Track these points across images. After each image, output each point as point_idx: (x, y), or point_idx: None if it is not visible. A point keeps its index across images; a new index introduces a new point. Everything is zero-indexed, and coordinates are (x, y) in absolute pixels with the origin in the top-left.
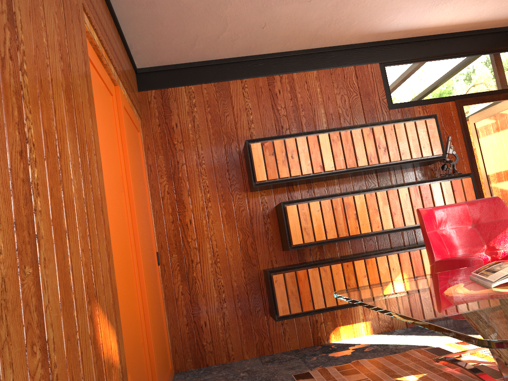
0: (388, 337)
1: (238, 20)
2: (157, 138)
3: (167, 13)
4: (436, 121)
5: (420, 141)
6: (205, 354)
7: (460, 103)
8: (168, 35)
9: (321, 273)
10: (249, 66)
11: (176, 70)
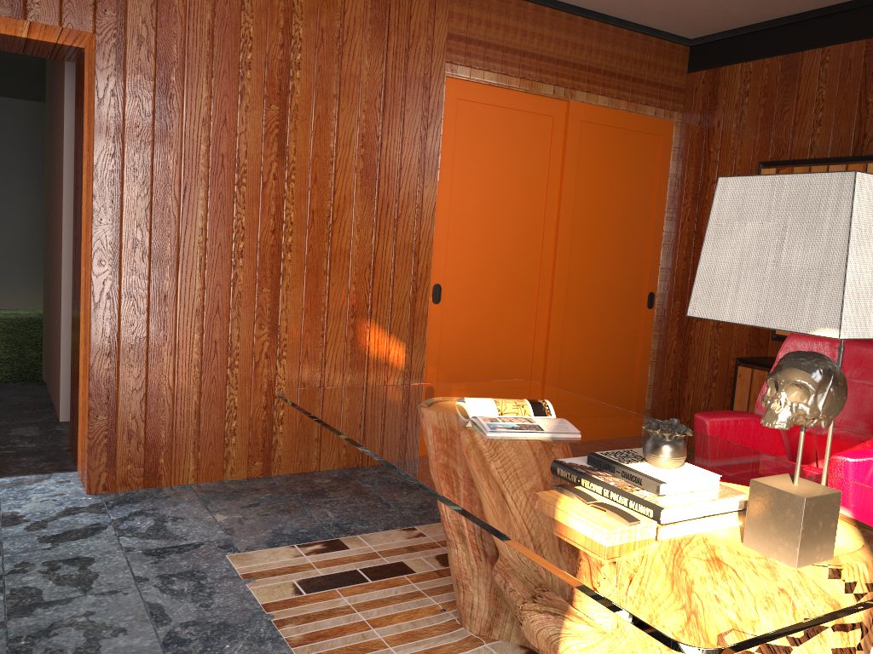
0: None
1: None
2: (693, 141)
3: None
4: None
5: None
6: None
7: None
8: (673, 10)
9: None
10: (841, 22)
11: (737, 38)
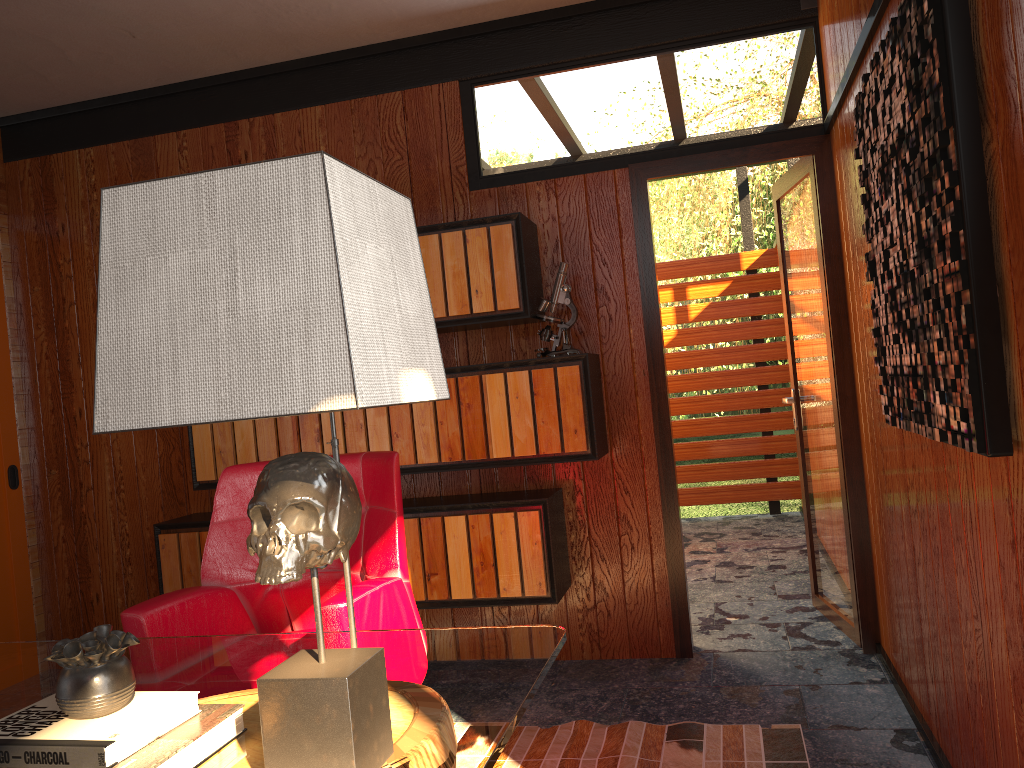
0: None
1: (59, 32)
2: (32, 252)
3: None
4: (519, 230)
5: (470, 276)
6: None
7: (639, 174)
8: None
9: None
10: (193, 103)
11: (66, 118)
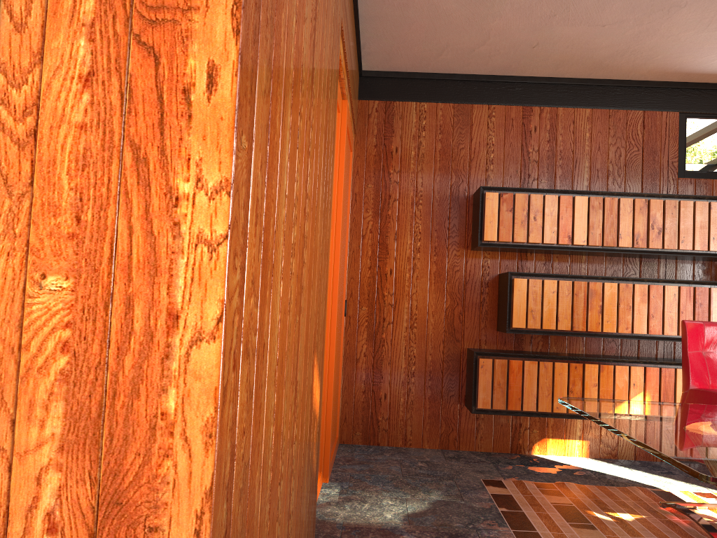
0: (607, 466)
1: (505, 35)
2: (370, 161)
3: (419, 17)
4: None
5: (711, 229)
6: (378, 431)
7: None
8: (412, 40)
9: (540, 368)
10: (503, 89)
11: (410, 80)
